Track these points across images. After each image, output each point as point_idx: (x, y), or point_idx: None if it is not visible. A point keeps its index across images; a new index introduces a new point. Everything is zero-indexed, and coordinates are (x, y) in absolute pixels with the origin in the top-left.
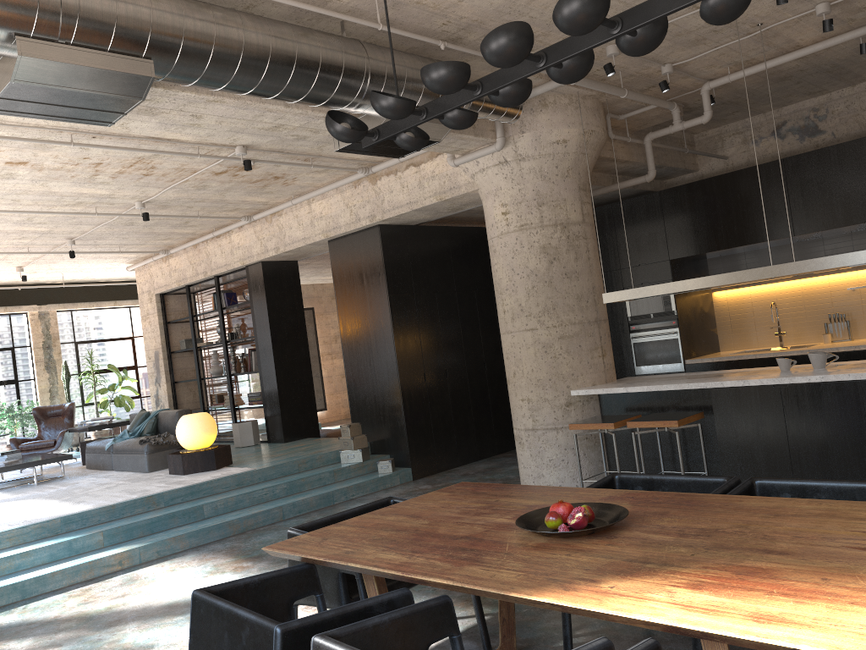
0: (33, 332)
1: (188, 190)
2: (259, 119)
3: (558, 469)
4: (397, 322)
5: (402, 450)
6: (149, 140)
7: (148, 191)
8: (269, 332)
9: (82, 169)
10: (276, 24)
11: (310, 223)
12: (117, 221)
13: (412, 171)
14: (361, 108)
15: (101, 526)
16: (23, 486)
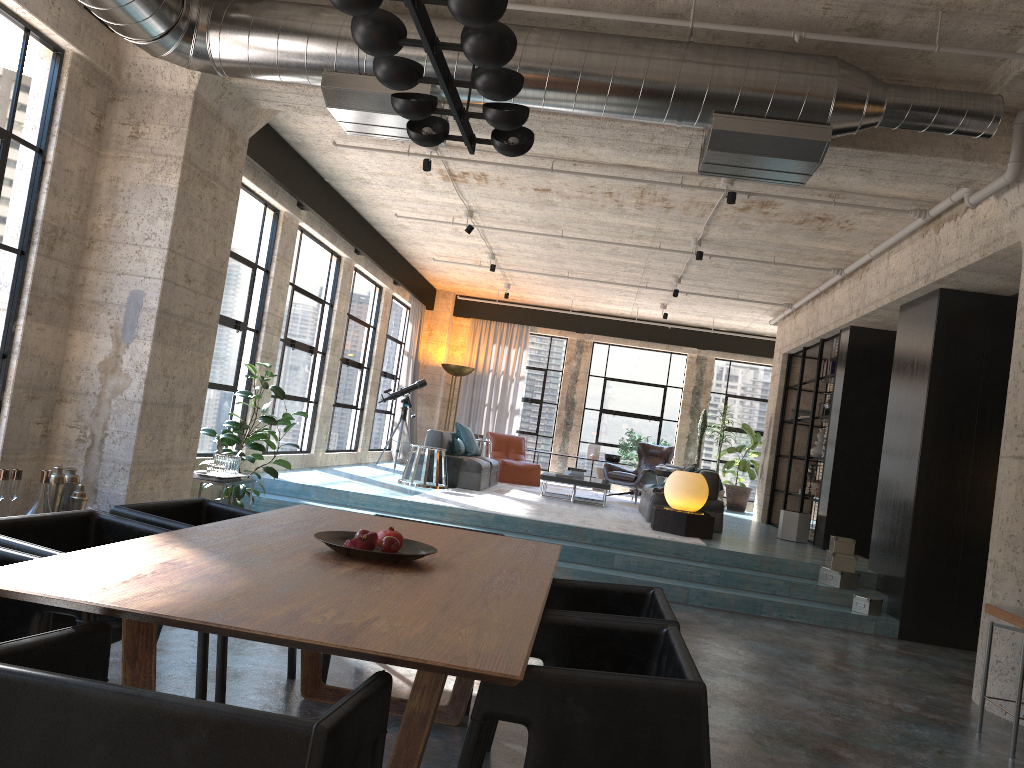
0: (687, 374)
1: (732, 228)
2: (633, 140)
3: (1003, 679)
4: (934, 424)
5: (897, 594)
6: (626, 168)
7: (691, 227)
8: (838, 412)
9: (601, 199)
10: (569, 36)
11: (884, 281)
12: (699, 261)
13: (967, 215)
14: (687, 122)
15: (521, 535)
16: (566, 500)
